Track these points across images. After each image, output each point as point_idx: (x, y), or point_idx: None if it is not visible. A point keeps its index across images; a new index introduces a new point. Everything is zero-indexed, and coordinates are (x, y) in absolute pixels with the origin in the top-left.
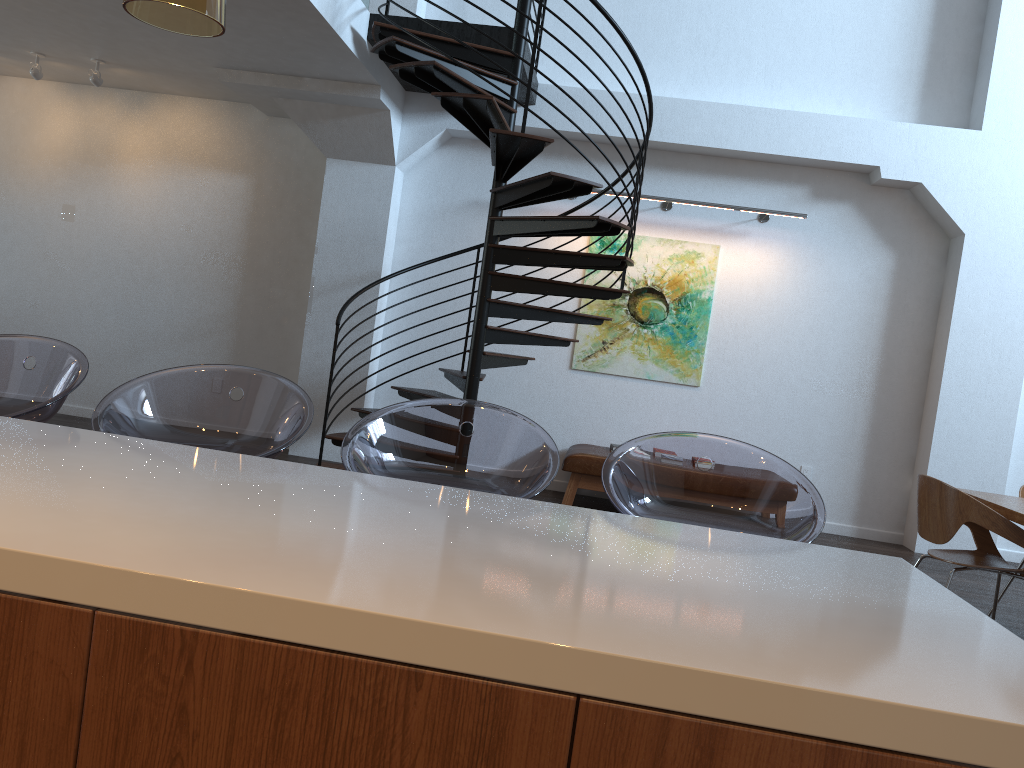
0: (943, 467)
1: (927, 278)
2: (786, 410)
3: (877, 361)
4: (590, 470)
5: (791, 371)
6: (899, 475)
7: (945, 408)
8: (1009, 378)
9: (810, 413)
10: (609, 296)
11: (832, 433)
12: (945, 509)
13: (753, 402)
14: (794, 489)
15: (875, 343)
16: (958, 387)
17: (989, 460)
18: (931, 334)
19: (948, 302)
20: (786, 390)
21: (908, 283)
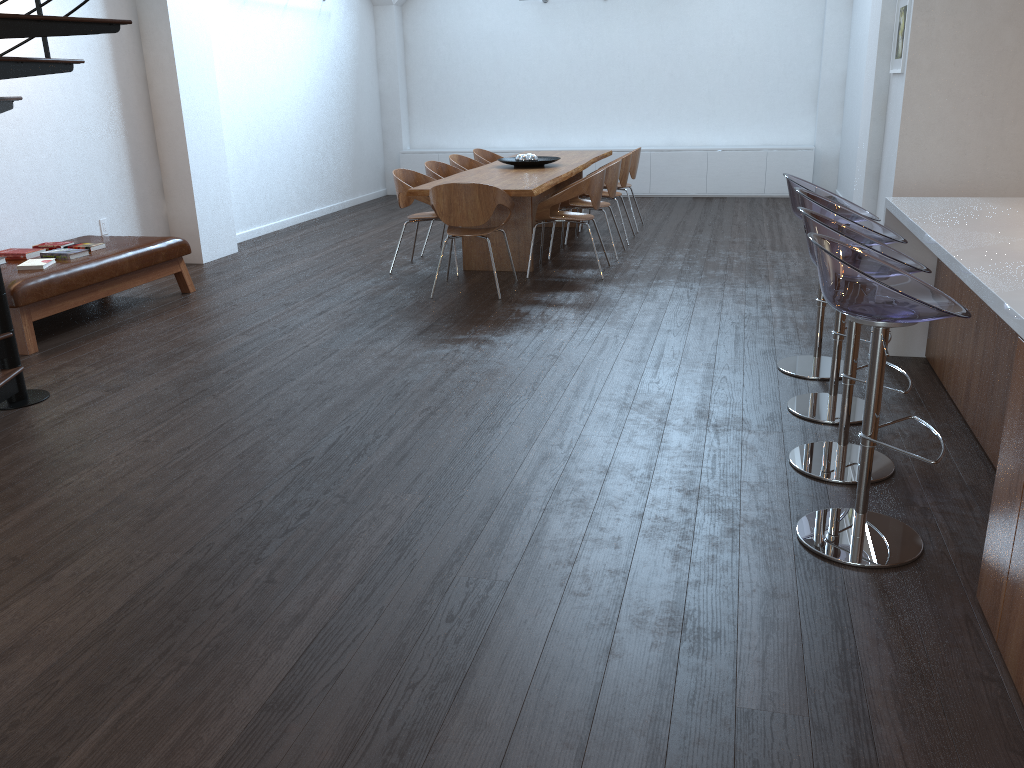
0: (200, 184)
1: (126, 3)
2: (73, 166)
3: (118, 96)
4: (43, 294)
5: (64, 122)
6: (158, 202)
7: (189, 131)
8: (212, 94)
9: (90, 163)
10: (65, 70)
11: (110, 179)
12: (484, 201)
13: (46, 166)
14: (810, 188)
15: (112, 77)
16: (191, 109)
17: (219, 168)
18: (142, 61)
19: (158, 28)
20: (67, 144)
21: (116, 9)
